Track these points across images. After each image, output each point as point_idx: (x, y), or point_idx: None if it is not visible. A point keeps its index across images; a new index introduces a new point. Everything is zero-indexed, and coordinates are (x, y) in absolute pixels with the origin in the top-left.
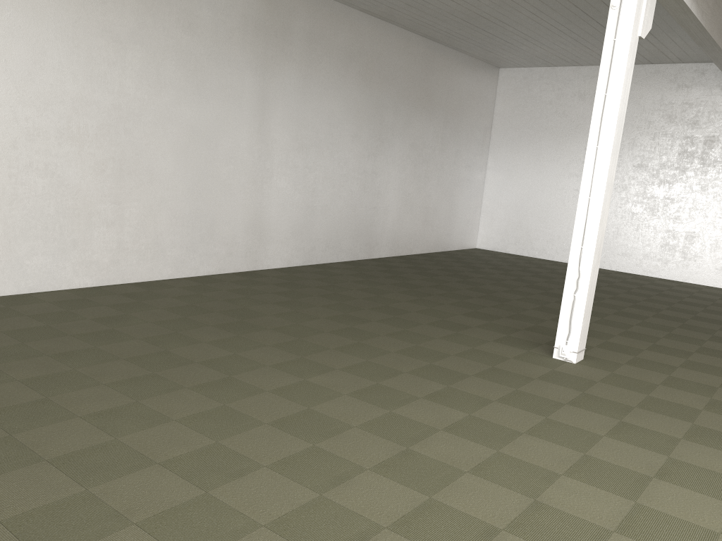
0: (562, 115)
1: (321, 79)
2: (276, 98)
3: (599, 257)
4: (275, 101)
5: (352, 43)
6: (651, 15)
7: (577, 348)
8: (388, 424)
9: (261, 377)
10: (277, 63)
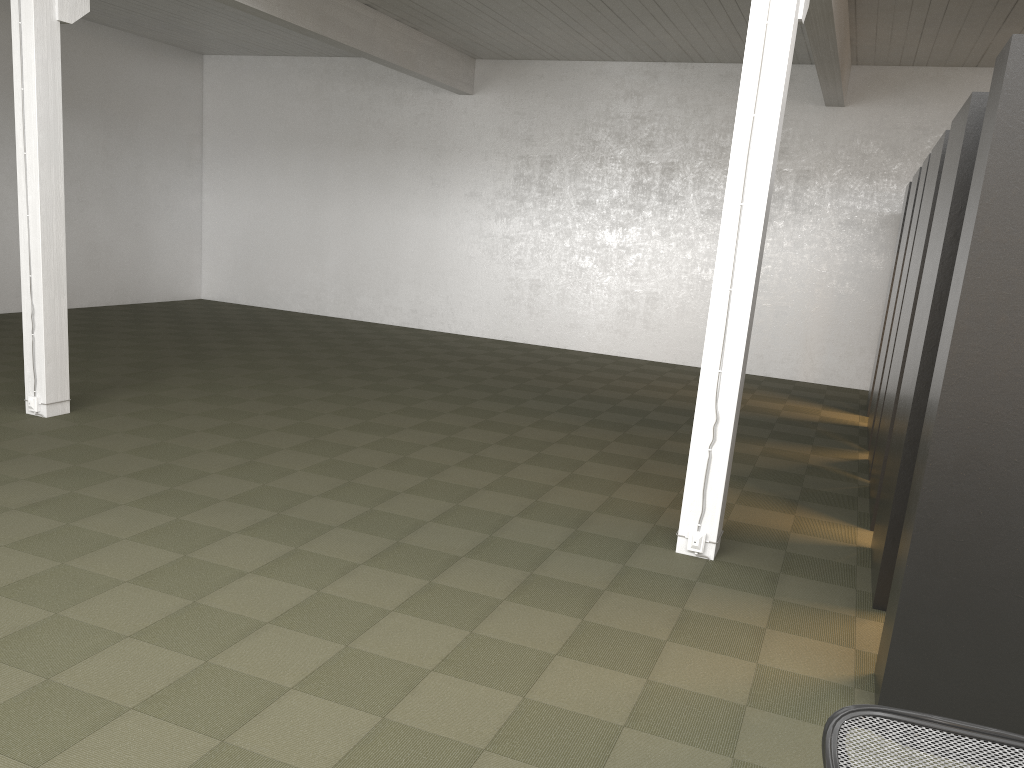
0: (281, 121)
1: None
2: None
3: (63, 288)
4: None
5: None
6: None
7: (46, 398)
8: None
9: None
10: None
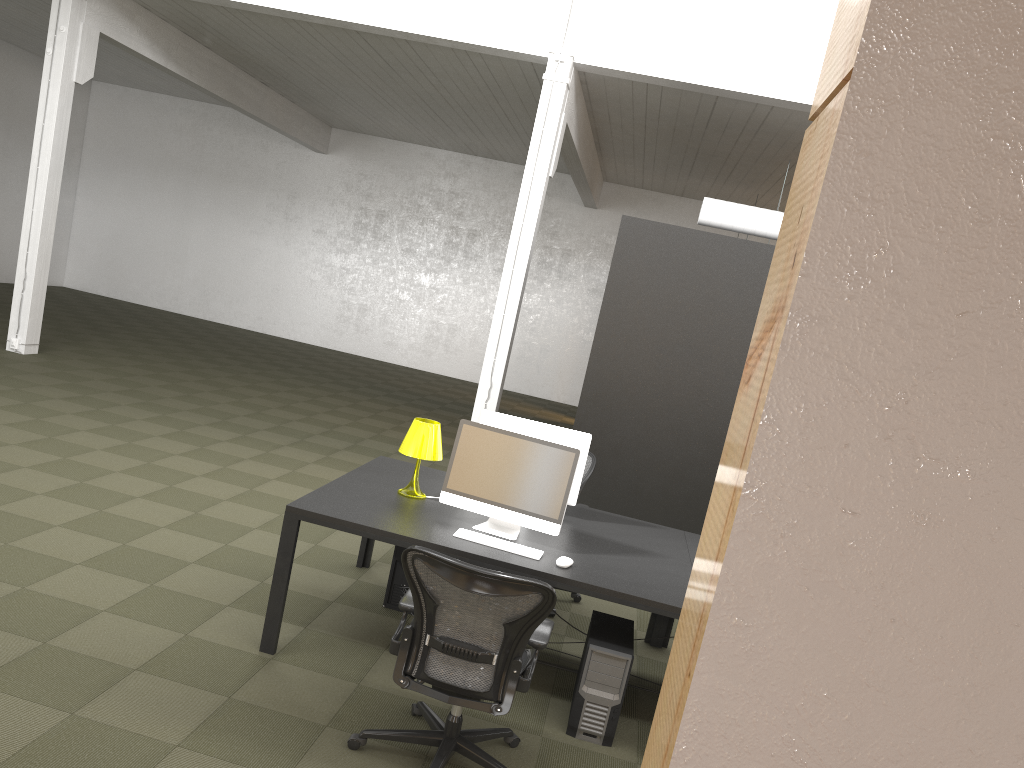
0: (159, 147)
1: None
2: None
3: (48, 264)
4: None
5: None
6: (90, 66)
7: (26, 340)
8: None
9: None
10: None
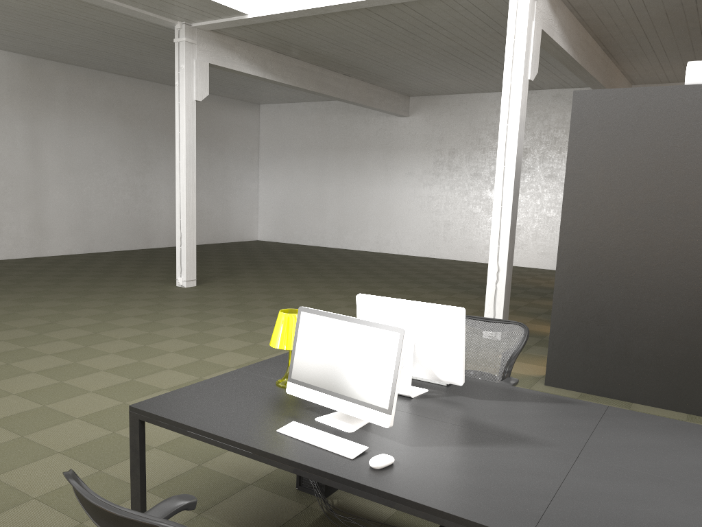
0: (301, 138)
1: (84, 122)
2: (45, 138)
3: (194, 225)
4: (44, 139)
5: (109, 96)
6: (205, 87)
7: (186, 278)
8: (18, 307)
9: None
10: (43, 113)
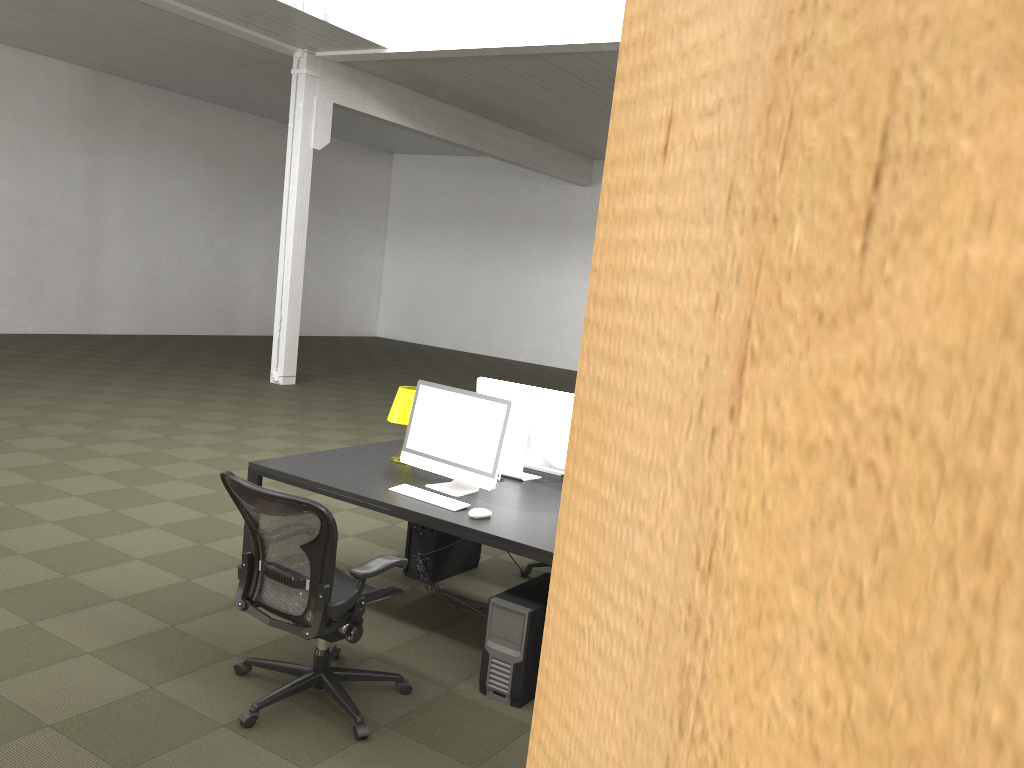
0: (446, 203)
1: (160, 162)
2: (108, 179)
3: (299, 306)
4: (107, 180)
5: (196, 129)
6: (326, 133)
7: (283, 373)
8: (76, 389)
9: (12, 372)
10: (109, 147)
